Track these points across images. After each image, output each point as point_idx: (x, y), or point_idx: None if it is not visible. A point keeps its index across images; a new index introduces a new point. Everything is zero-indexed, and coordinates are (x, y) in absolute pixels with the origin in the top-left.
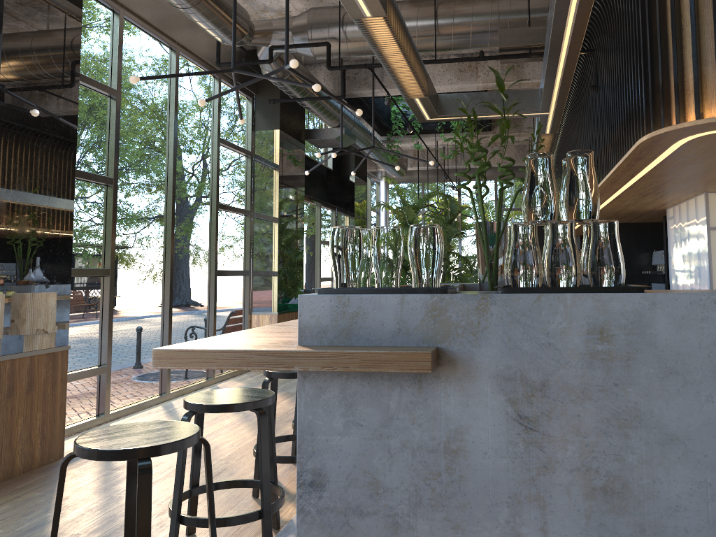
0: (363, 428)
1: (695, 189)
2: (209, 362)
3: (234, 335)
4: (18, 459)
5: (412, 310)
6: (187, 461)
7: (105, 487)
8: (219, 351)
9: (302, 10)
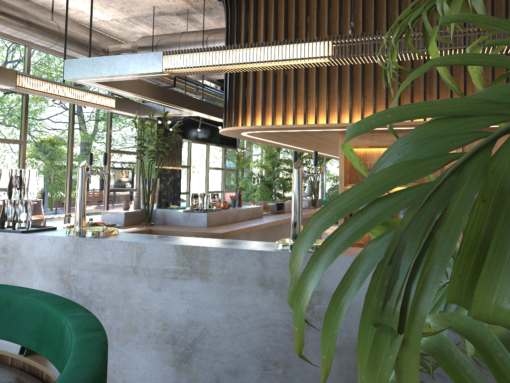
0: None
1: None
2: None
3: None
4: None
5: None
6: None
7: None
8: None
9: (155, 32)
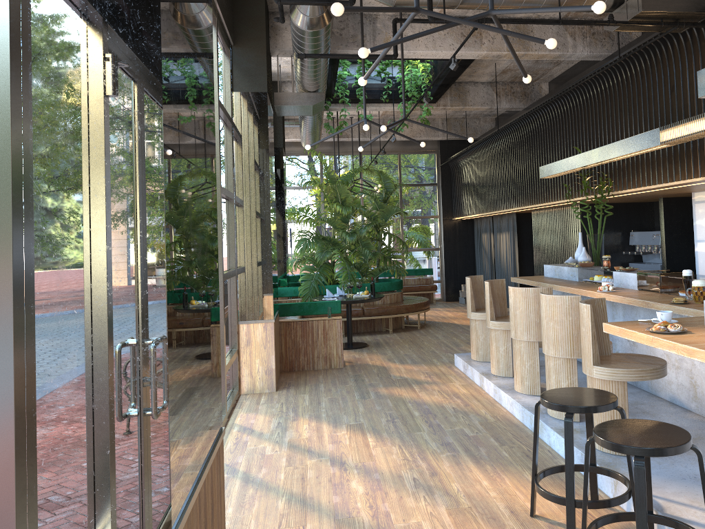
0: None
1: None
2: None
3: None
4: None
5: None
6: None
7: None
8: None
9: None
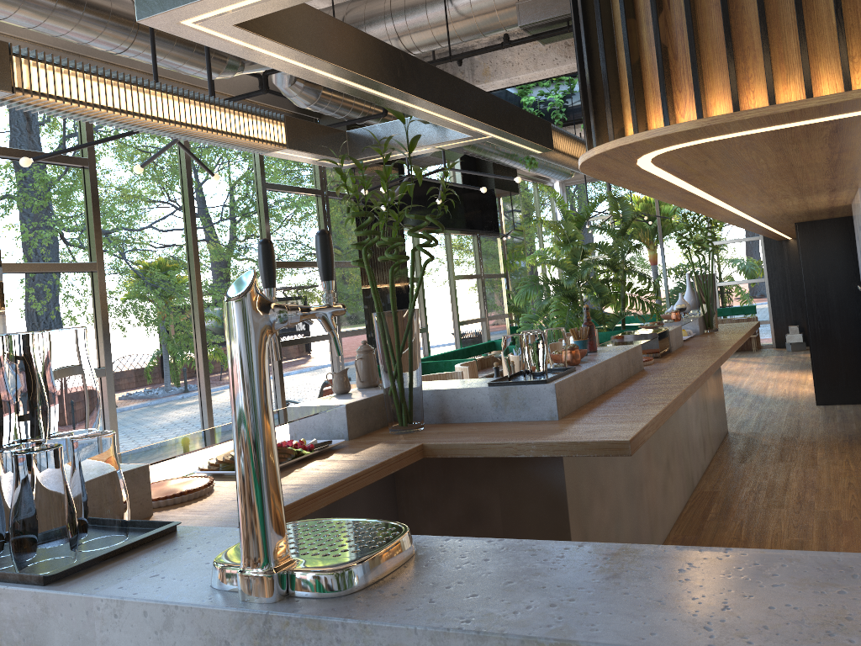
0: None
1: (832, 188)
2: None
3: None
4: None
5: None
6: None
7: None
8: None
9: None
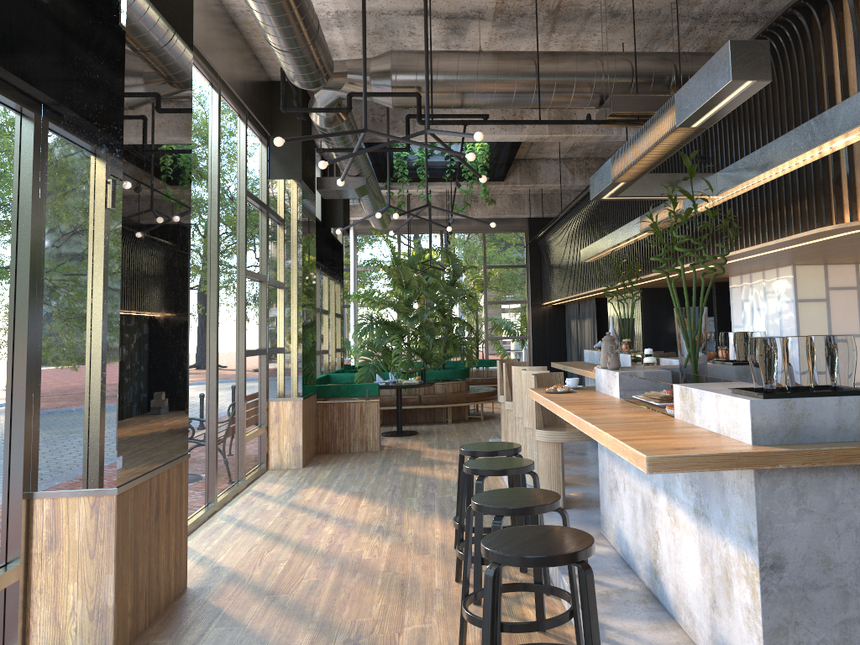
0: (813, 514)
1: (789, 262)
2: (701, 465)
3: (634, 438)
4: (162, 592)
5: (848, 410)
6: (345, 576)
7: (291, 612)
8: (710, 454)
9: (353, 45)
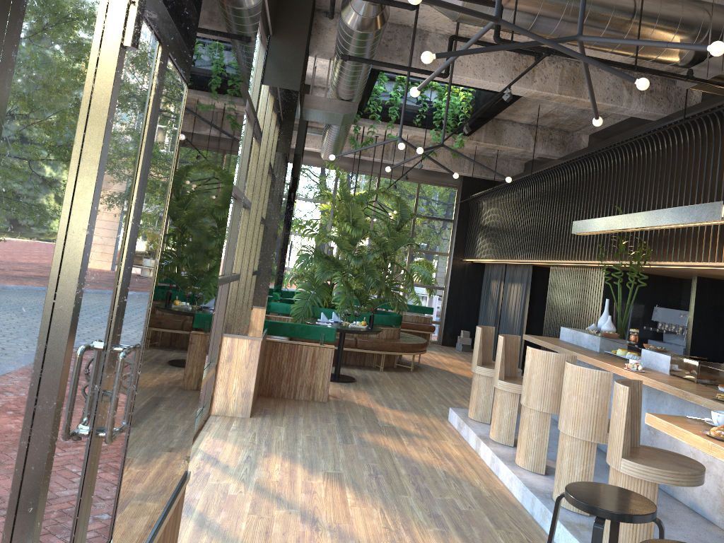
0: None
1: None
2: None
3: None
4: None
5: None
6: None
7: None
8: None
9: None
